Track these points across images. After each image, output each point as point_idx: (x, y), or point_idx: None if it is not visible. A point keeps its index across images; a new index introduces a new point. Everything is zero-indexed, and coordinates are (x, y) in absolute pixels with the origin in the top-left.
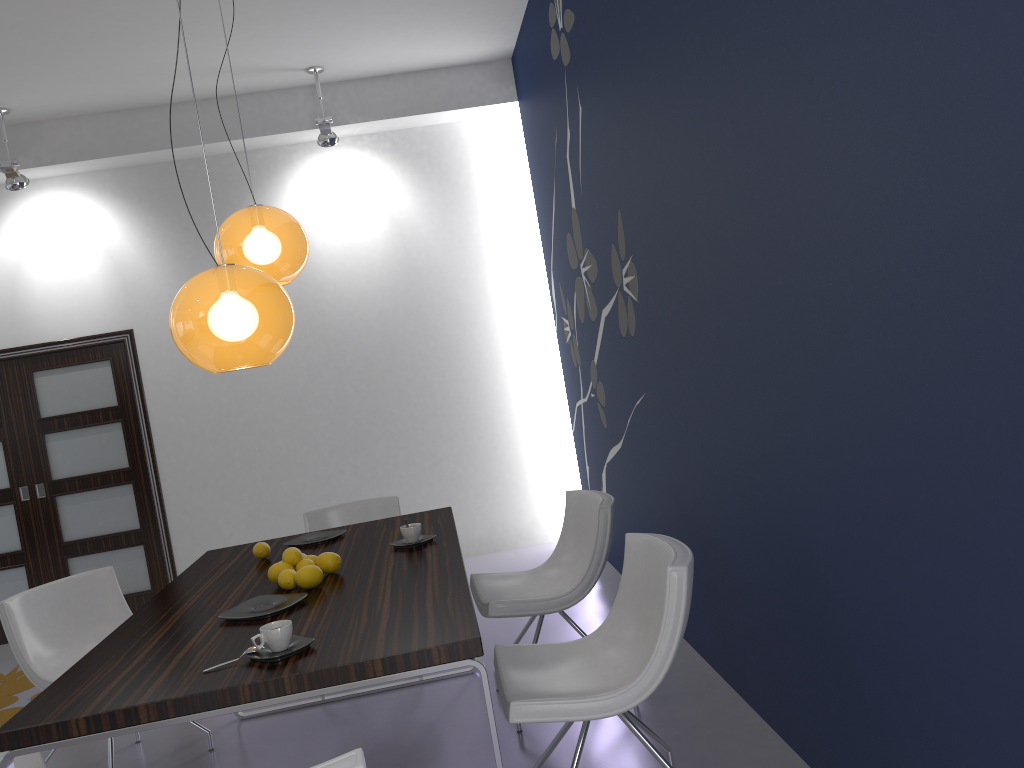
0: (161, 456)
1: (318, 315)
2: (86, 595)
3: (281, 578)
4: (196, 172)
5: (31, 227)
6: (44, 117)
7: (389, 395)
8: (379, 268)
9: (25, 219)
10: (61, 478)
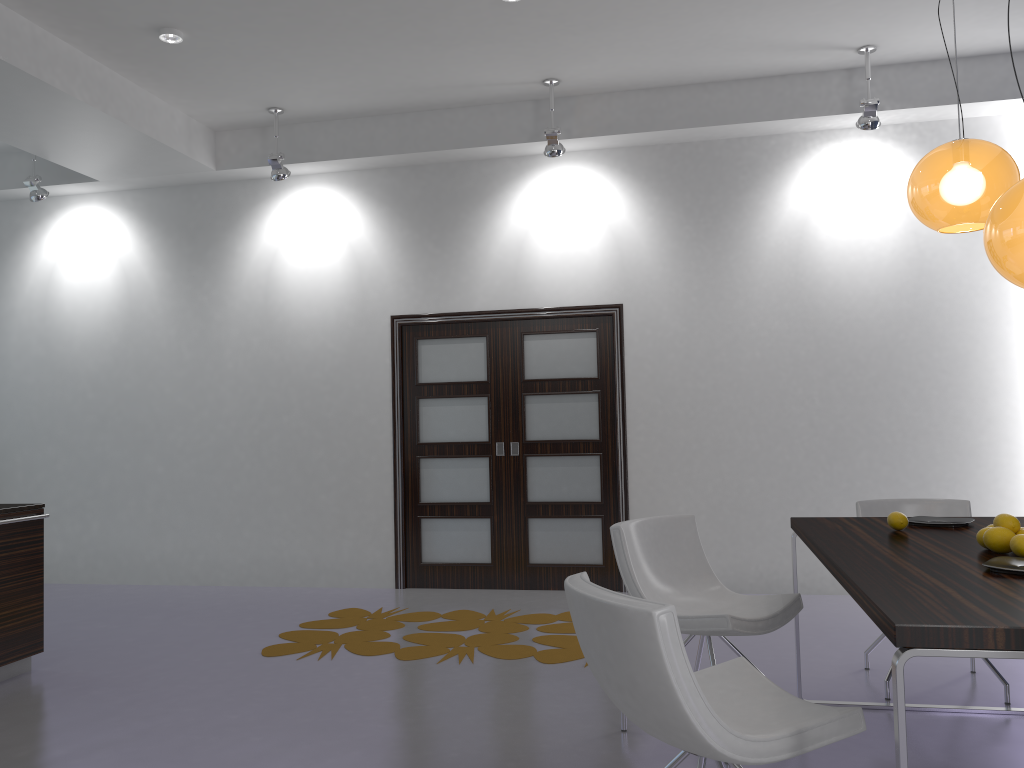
0: (631, 433)
1: (812, 310)
2: (672, 538)
3: (1021, 542)
4: (706, 155)
5: (543, 198)
6: (581, 92)
7: (878, 404)
8: (886, 267)
9: (539, 190)
10: (534, 440)
